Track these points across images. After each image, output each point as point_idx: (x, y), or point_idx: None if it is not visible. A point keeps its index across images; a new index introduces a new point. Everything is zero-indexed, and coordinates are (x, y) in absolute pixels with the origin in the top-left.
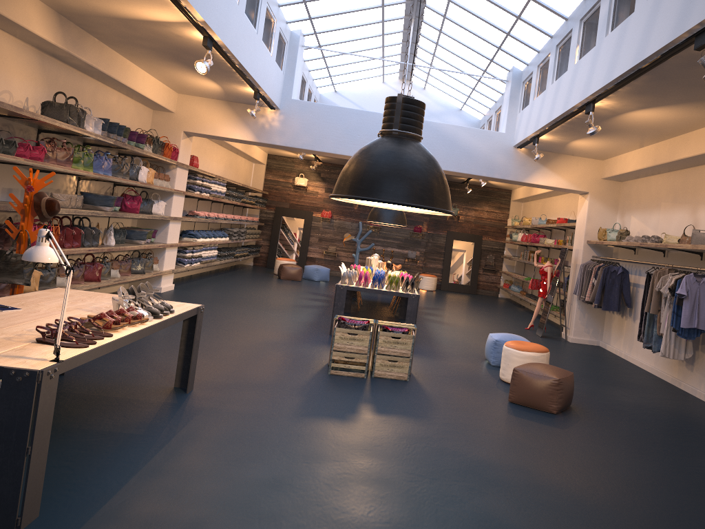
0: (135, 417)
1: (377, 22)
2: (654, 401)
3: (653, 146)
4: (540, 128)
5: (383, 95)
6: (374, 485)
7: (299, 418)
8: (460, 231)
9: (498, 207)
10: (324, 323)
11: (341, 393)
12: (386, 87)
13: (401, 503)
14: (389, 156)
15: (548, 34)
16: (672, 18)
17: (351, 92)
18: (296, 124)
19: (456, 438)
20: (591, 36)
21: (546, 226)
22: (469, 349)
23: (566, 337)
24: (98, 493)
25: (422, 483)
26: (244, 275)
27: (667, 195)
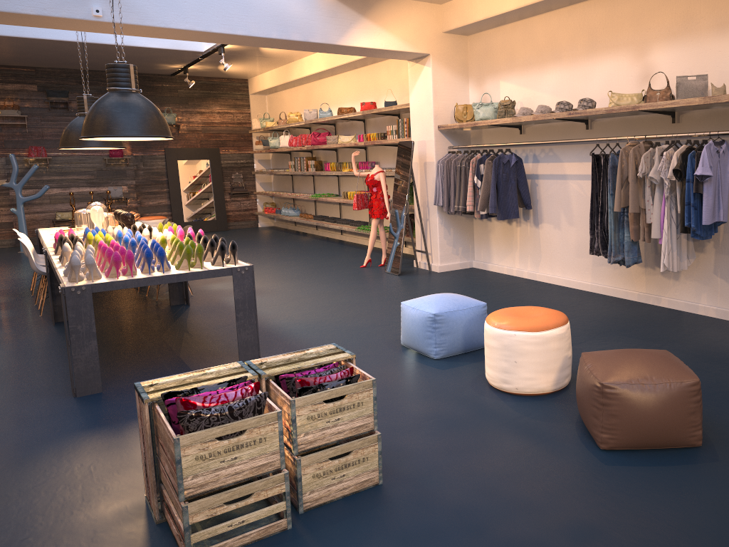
0: None
1: None
2: (694, 342)
3: None
4: None
5: None
6: None
7: None
8: (184, 146)
9: (234, 105)
10: (38, 365)
11: None
12: None
13: None
14: None
15: None
16: None
17: None
18: None
19: None
20: None
21: (339, 119)
22: (353, 334)
23: (429, 266)
24: None
25: None
26: None
27: (574, 40)
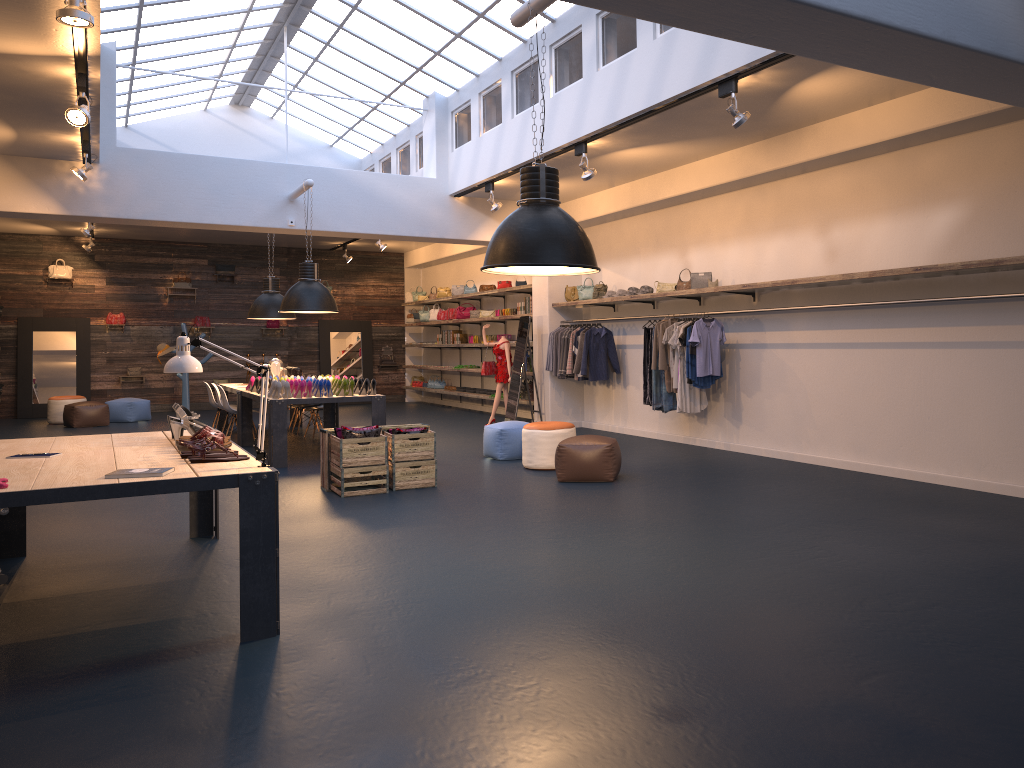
0: (204, 563)
1: (233, 31)
2: (684, 457)
3: (627, 185)
4: (501, 172)
5: (208, 129)
6: (530, 550)
7: (380, 530)
8: (337, 318)
9: (389, 279)
10: None
11: (385, 507)
12: (211, 117)
13: (568, 553)
14: (551, 223)
15: (496, 57)
16: (691, 65)
17: (153, 127)
18: (130, 184)
19: (550, 512)
20: (571, 66)
21: (480, 295)
22: (454, 452)
23: None
24: (296, 605)
25: (566, 541)
26: (7, 432)
27: (647, 240)
